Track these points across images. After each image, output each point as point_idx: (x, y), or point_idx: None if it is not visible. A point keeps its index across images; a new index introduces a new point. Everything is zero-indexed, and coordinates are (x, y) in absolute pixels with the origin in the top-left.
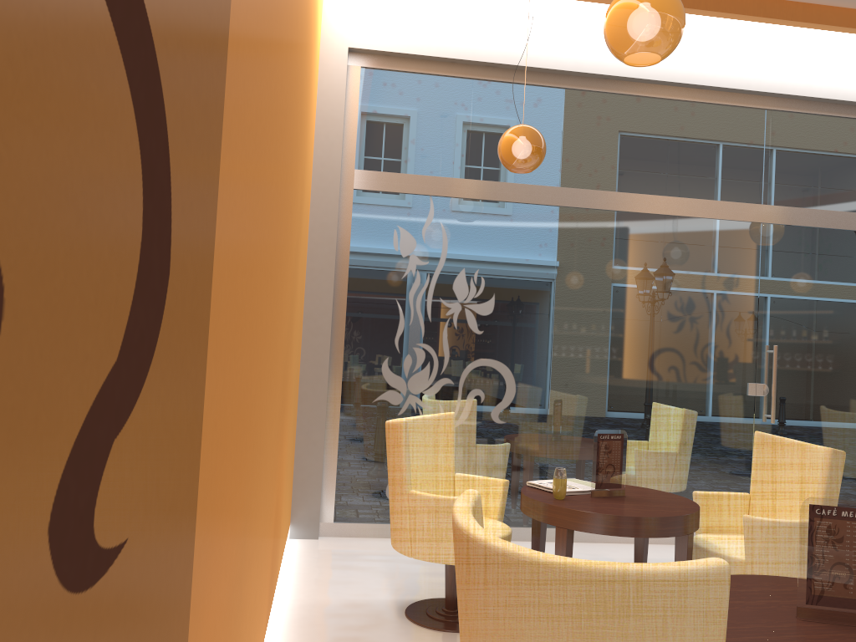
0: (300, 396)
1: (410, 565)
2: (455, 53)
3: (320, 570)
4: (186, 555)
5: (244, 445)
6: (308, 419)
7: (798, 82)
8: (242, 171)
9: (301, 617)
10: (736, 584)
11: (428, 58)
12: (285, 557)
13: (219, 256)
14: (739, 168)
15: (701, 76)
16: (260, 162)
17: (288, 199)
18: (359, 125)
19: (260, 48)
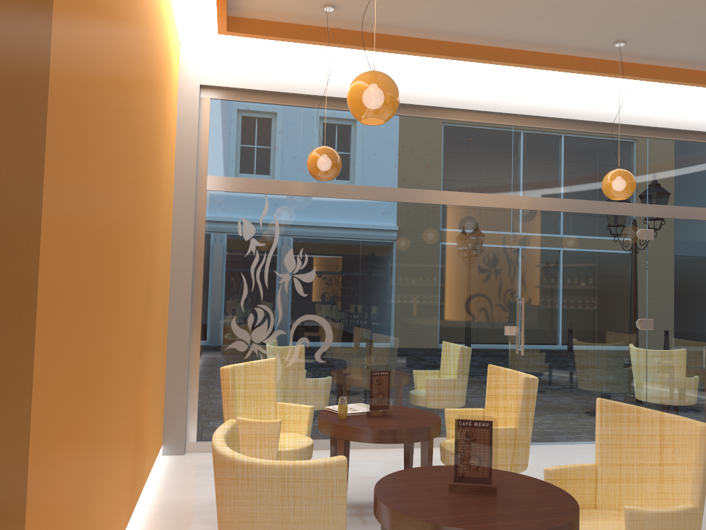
0: (168, 348)
1: None
2: (281, 87)
3: (181, 478)
4: (21, 467)
5: (84, 396)
6: (174, 364)
7: (535, 106)
8: (67, 233)
9: (160, 512)
10: (425, 472)
11: (261, 91)
12: (156, 469)
13: (43, 293)
14: (494, 169)
15: (464, 102)
16: (89, 216)
17: (134, 217)
18: (209, 142)
19: (83, 149)
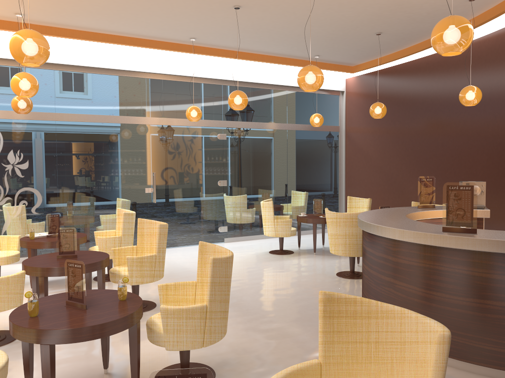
0: None
1: None
2: None
3: None
4: None
5: None
6: None
7: (157, 67)
8: None
9: None
10: (53, 254)
11: None
12: None
13: None
14: (136, 102)
15: (115, 65)
16: None
17: None
18: None
19: None
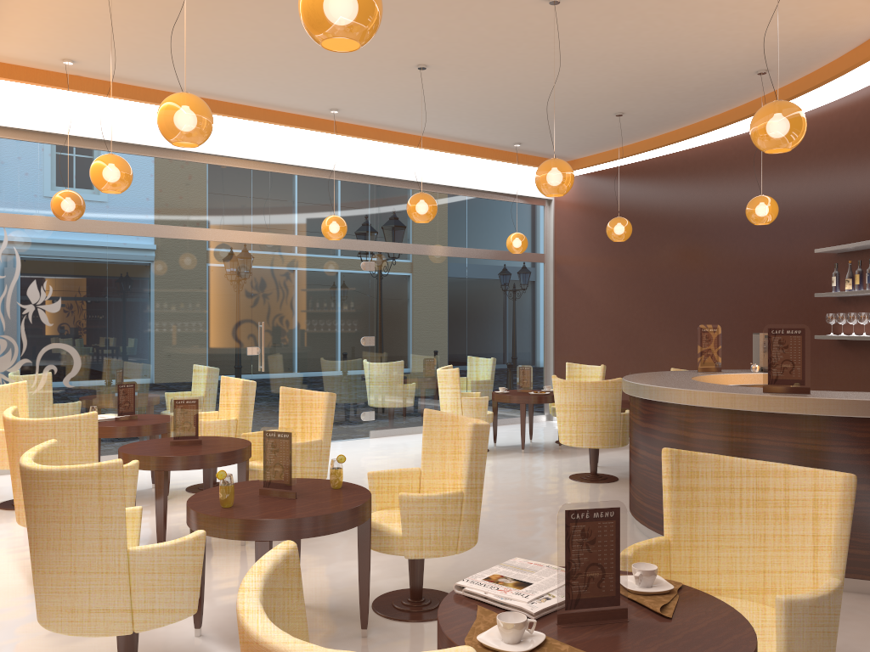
0: None
1: (2, 487)
2: (18, 123)
3: None
4: None
5: None
6: None
7: (271, 153)
8: None
9: None
10: (156, 440)
11: None
12: None
13: None
14: (235, 208)
15: (206, 147)
16: None
17: None
18: None
19: None
